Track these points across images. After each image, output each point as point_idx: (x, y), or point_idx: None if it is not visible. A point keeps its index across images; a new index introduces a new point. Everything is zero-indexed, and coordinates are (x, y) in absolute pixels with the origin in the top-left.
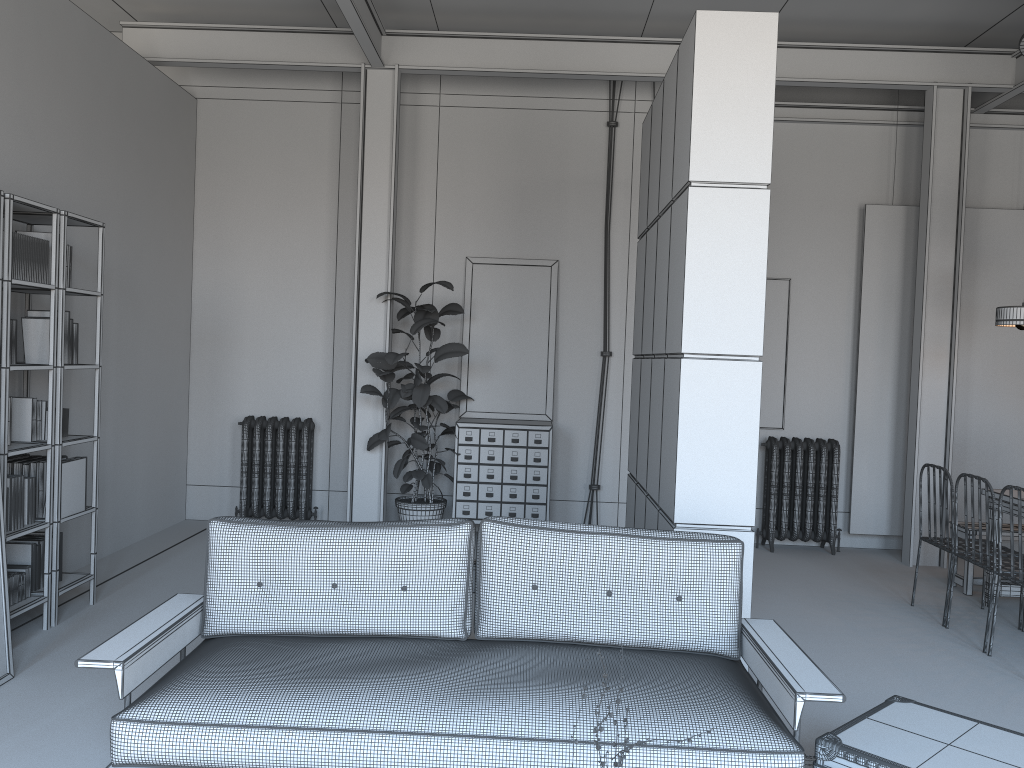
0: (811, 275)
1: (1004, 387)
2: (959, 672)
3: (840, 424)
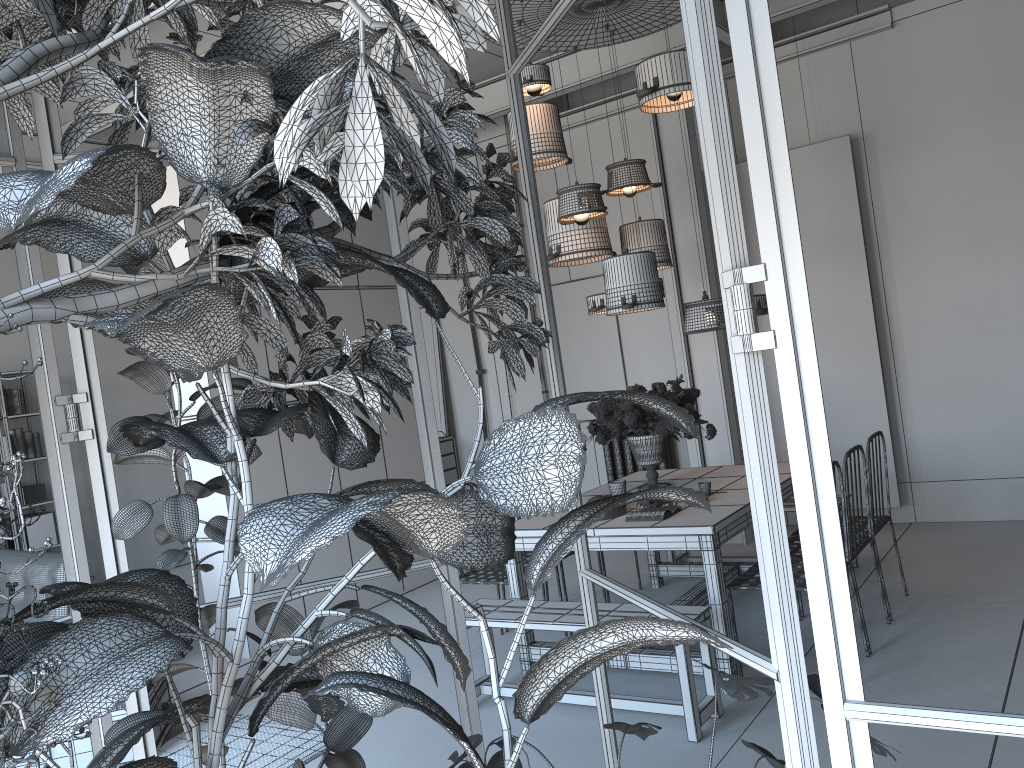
0: None
1: (823, 342)
2: (433, 648)
3: None
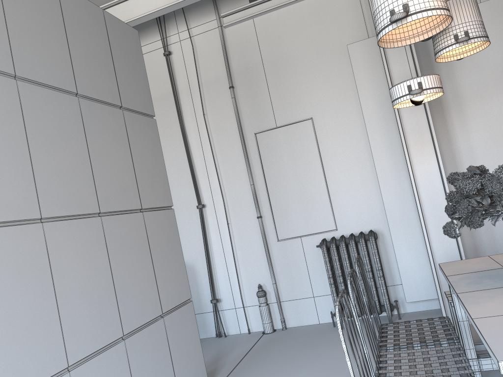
0: (327, 110)
1: None
2: None
3: (380, 215)
